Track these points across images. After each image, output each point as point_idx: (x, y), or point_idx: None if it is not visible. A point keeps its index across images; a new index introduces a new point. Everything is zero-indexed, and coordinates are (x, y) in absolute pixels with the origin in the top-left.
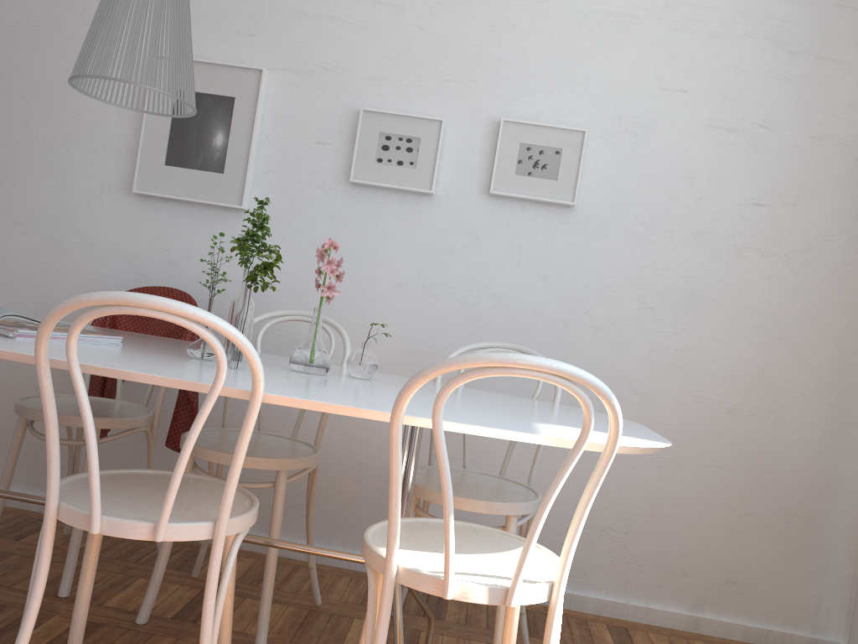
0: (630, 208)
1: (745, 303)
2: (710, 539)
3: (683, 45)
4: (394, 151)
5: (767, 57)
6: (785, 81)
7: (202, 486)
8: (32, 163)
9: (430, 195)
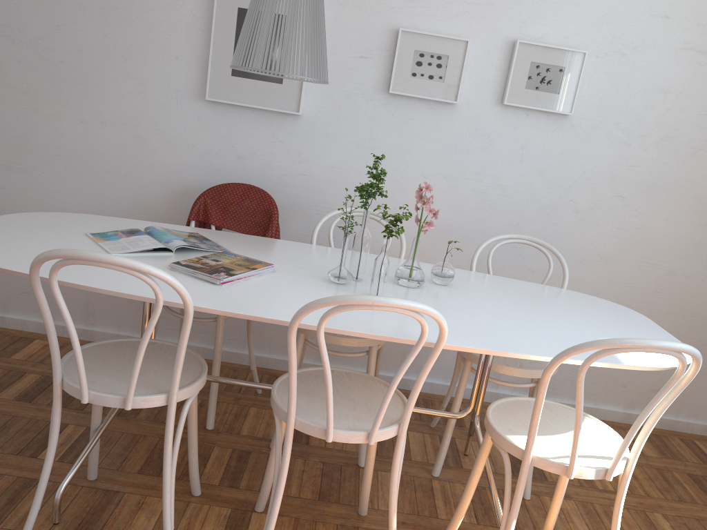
0: (613, 116)
1: (693, 193)
2: None
3: None
4: (426, 67)
5: None
6: None
7: (356, 381)
8: (113, 71)
9: (453, 104)
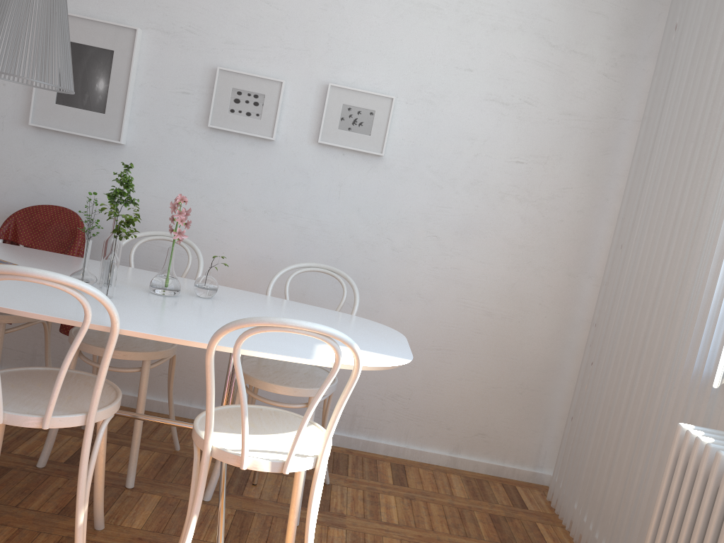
0: (425, 159)
1: (504, 236)
2: (468, 404)
3: (472, 33)
4: (243, 104)
5: (534, 48)
6: (546, 68)
7: (81, 381)
8: None
9: (272, 141)
